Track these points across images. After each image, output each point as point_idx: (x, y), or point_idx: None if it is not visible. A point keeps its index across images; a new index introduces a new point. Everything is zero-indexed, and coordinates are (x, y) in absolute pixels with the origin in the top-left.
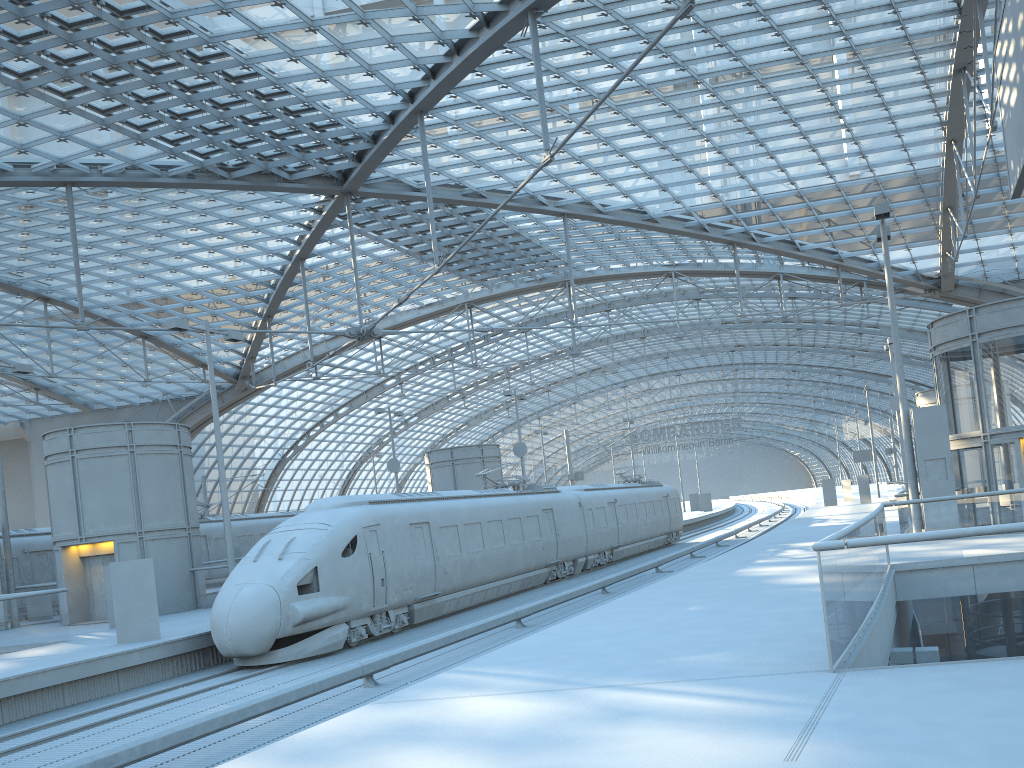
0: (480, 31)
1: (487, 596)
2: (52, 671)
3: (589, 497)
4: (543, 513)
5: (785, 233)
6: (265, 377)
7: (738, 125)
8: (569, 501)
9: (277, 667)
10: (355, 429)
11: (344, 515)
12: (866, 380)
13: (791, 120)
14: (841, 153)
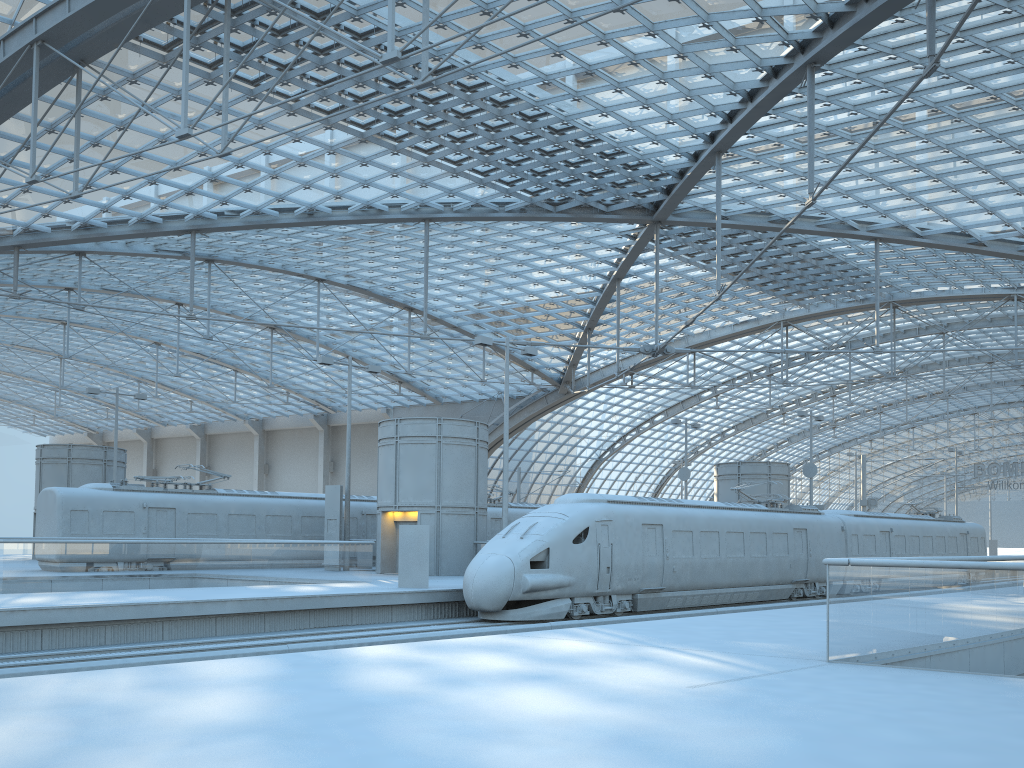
0: (769, 81)
1: (718, 600)
2: (345, 596)
3: (856, 523)
4: (794, 532)
5: None
6: (585, 383)
7: None
8: (829, 524)
9: (507, 624)
10: (670, 437)
11: (581, 509)
12: None
13: None
14: None
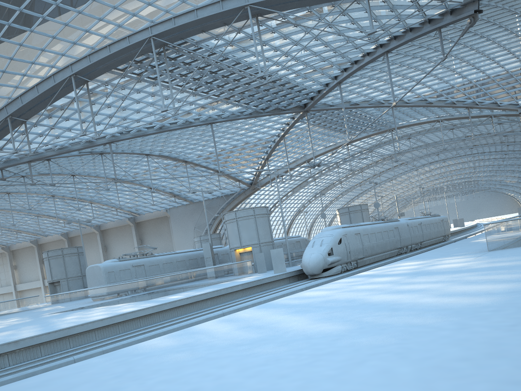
0: (364, 56)
1: (378, 259)
2: (268, 278)
3: (410, 222)
4: (394, 229)
5: (492, 100)
6: (262, 183)
7: (467, 64)
8: (403, 224)
9: (323, 278)
10: (293, 201)
11: (336, 231)
12: None
13: (490, 58)
14: (515, 66)
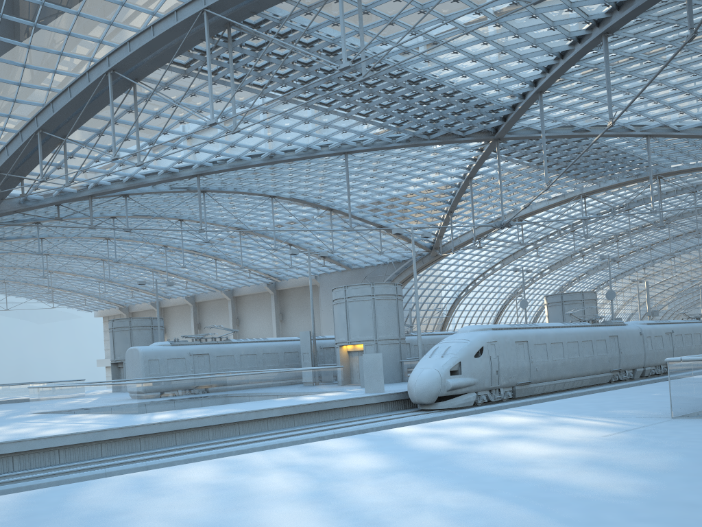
0: (575, 45)
1: (565, 386)
2: (338, 401)
3: (649, 329)
4: (610, 338)
5: None
6: (448, 247)
7: None
8: (632, 331)
9: (438, 411)
10: (505, 278)
11: (477, 335)
12: None
13: None
14: None
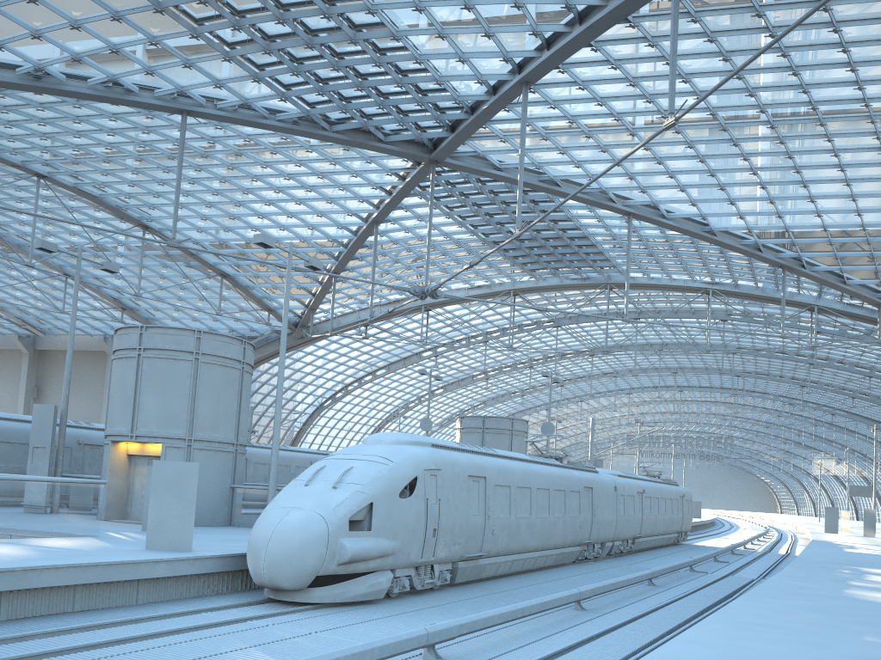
0: None
1: (524, 565)
2: (66, 569)
3: (623, 483)
4: (584, 490)
5: (836, 265)
6: (320, 329)
7: (825, 146)
8: (607, 483)
9: (311, 607)
10: (387, 391)
11: (407, 453)
12: (858, 423)
13: (880, 148)
14: None
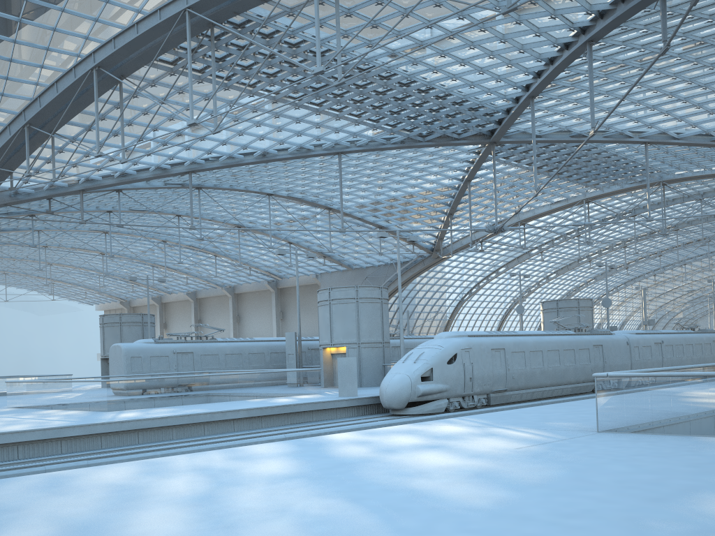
0: (563, 51)
1: (544, 395)
2: (308, 404)
3: (637, 338)
4: (594, 347)
5: None
6: (449, 250)
7: None
8: (618, 340)
9: (408, 416)
10: (510, 282)
11: (451, 342)
12: None
13: None
14: None
